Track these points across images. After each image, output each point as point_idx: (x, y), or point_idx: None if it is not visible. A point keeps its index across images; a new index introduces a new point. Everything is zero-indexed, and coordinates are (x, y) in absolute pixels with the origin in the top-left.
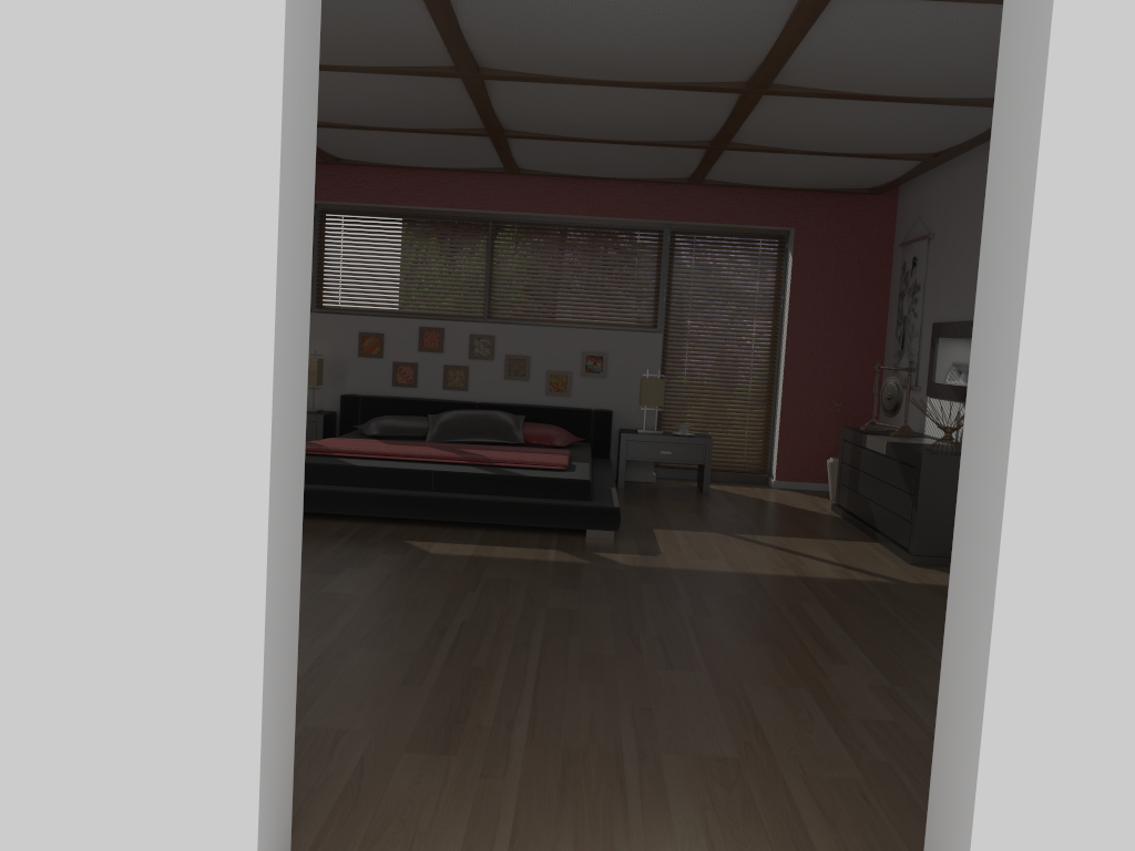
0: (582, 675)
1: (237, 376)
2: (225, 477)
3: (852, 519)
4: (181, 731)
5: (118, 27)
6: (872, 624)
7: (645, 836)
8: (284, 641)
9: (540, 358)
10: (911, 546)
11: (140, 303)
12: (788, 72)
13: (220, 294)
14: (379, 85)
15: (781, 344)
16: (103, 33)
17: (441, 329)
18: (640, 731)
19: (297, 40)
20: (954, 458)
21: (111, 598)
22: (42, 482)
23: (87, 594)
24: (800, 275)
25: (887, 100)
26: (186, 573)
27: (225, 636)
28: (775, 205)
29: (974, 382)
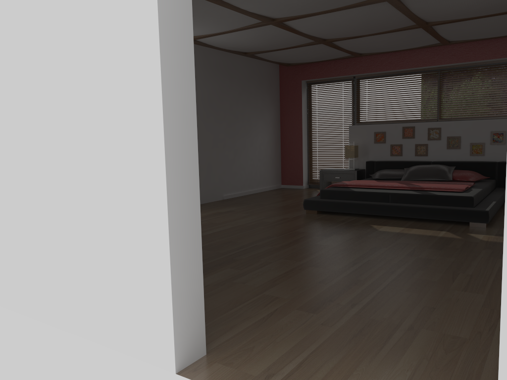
0: (410, 288)
1: (153, 137)
2: (153, 177)
3: None
4: (148, 277)
5: (113, 9)
6: None
7: (379, 364)
8: (188, 246)
9: (466, 137)
10: None
11: (126, 112)
12: None
13: (146, 105)
14: (352, 14)
15: None
16: (109, 12)
17: (413, 127)
18: (419, 317)
19: None
20: None
21: (127, 225)
22: (107, 182)
23: (120, 223)
24: None
25: None
26: (145, 215)
27: (158, 241)
28: None
29: None
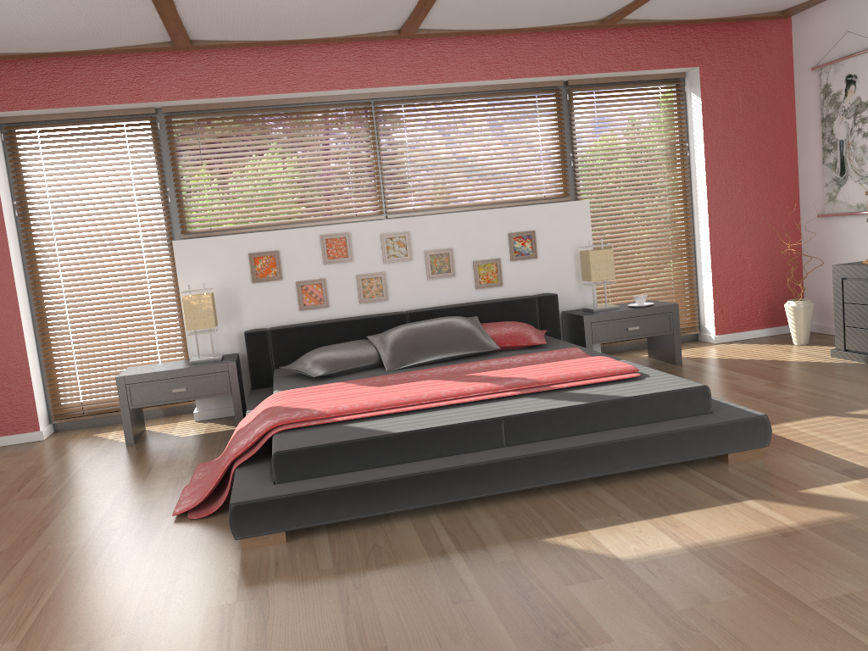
0: None
1: None
2: None
3: None
4: None
5: None
6: None
7: None
8: None
9: (463, 249)
10: None
11: None
12: None
13: None
14: None
15: (695, 193)
16: None
17: (347, 234)
18: None
19: None
20: None
21: None
22: None
23: None
24: (711, 116)
25: None
26: None
27: None
28: (677, 44)
29: None
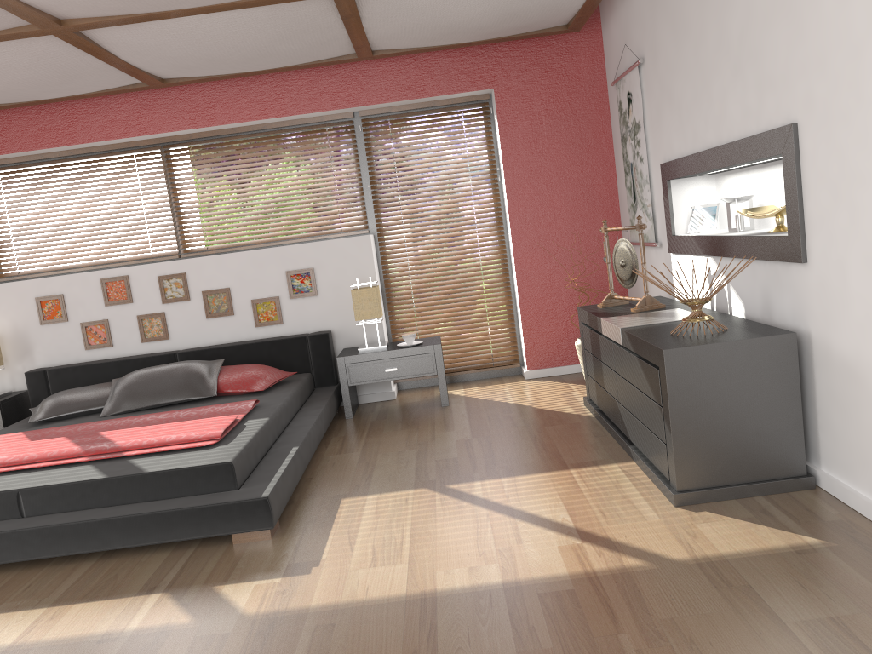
0: None
1: None
2: None
3: (604, 421)
4: None
5: None
6: None
7: None
8: None
9: (241, 288)
10: (673, 479)
11: None
12: None
13: None
14: None
15: (507, 220)
16: None
17: (125, 277)
18: None
19: None
20: (710, 347)
21: None
22: None
23: None
24: (510, 140)
25: None
26: None
27: None
28: (467, 67)
29: None
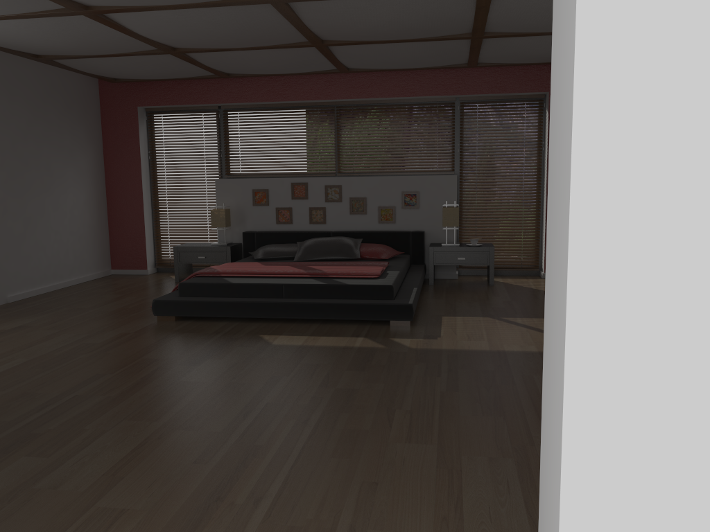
0: (336, 450)
1: None
2: None
3: None
4: None
5: None
6: None
7: None
8: None
9: (373, 198)
10: None
11: None
12: None
13: None
14: (218, 16)
15: (544, 176)
16: None
17: (305, 183)
18: (359, 507)
19: None
20: None
21: None
22: None
23: None
24: None
25: None
26: None
27: None
28: (533, 76)
29: (550, 225)
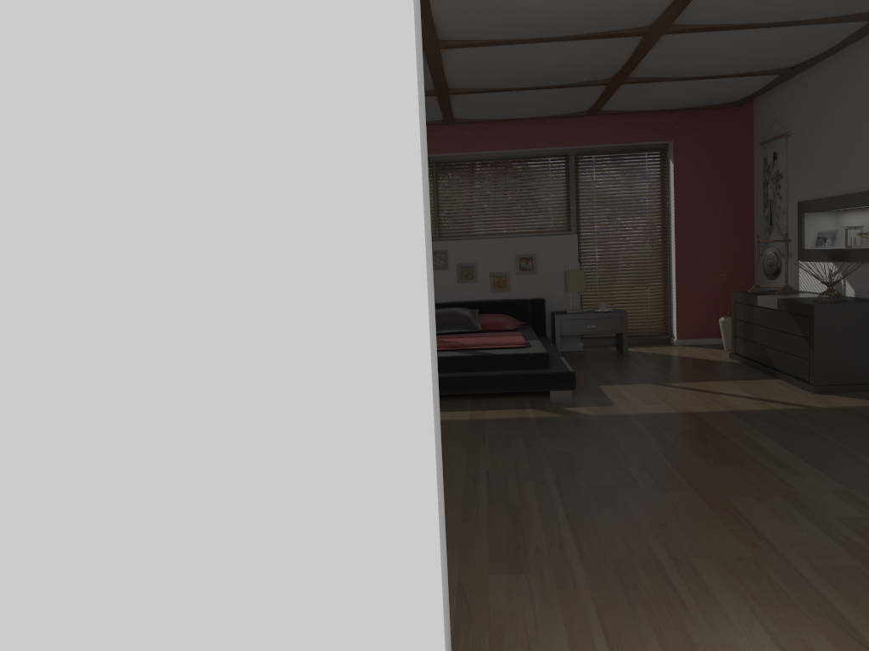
0: (598, 502)
1: (398, 285)
2: (395, 366)
3: (751, 362)
4: (377, 572)
5: (280, 16)
6: (806, 442)
7: (709, 624)
8: (441, 493)
9: (483, 264)
10: (811, 379)
11: (316, 235)
12: (687, 13)
13: (378, 221)
14: None
15: (670, 232)
16: (269, 23)
17: None
18: (664, 542)
19: (416, 11)
20: (840, 305)
21: (313, 472)
22: (251, 385)
23: (293, 470)
24: (681, 177)
25: (763, 26)
26: (371, 446)
27: (406, 493)
28: (655, 124)
29: None
